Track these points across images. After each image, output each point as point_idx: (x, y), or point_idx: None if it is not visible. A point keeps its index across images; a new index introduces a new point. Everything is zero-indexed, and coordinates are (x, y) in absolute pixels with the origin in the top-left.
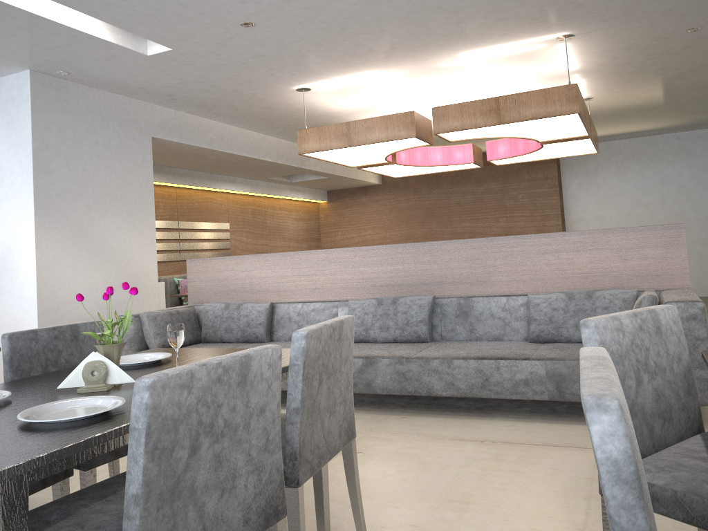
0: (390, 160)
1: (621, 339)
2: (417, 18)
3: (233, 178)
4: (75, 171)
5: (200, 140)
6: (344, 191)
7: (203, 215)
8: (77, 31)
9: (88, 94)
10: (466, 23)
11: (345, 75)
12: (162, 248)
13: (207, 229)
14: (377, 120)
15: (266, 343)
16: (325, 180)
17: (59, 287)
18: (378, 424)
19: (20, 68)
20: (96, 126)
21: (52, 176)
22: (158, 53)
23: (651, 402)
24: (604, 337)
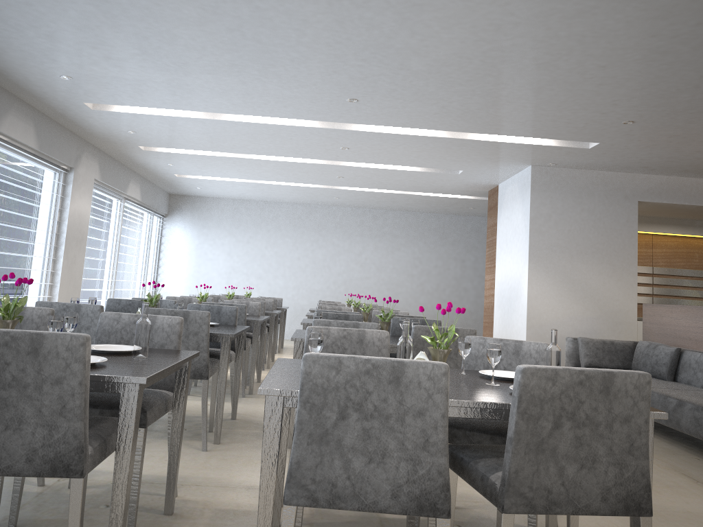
0: None
1: (480, 348)
2: None
3: None
4: (561, 231)
5: (698, 199)
6: None
7: None
8: (529, 144)
9: (576, 175)
10: None
11: None
12: (694, 295)
13: None
14: None
15: (664, 380)
16: None
17: (544, 312)
18: (665, 454)
19: (525, 165)
20: (582, 197)
21: (543, 235)
22: (594, 146)
23: None
24: None
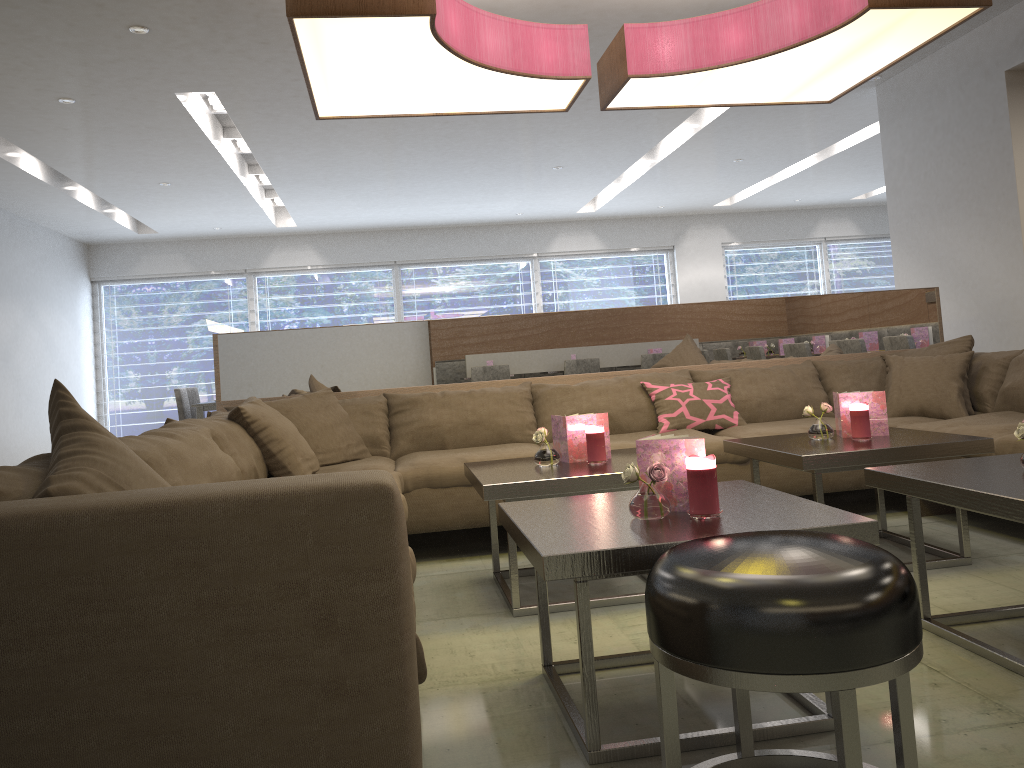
0: (863, 6)
1: None
2: None
3: None
4: (917, 179)
5: None
6: None
7: None
8: None
9: (922, 71)
10: None
11: None
12: None
13: None
14: None
15: None
16: None
17: None
18: None
19: (873, 89)
20: (933, 107)
21: (900, 195)
22: None
23: None
24: None
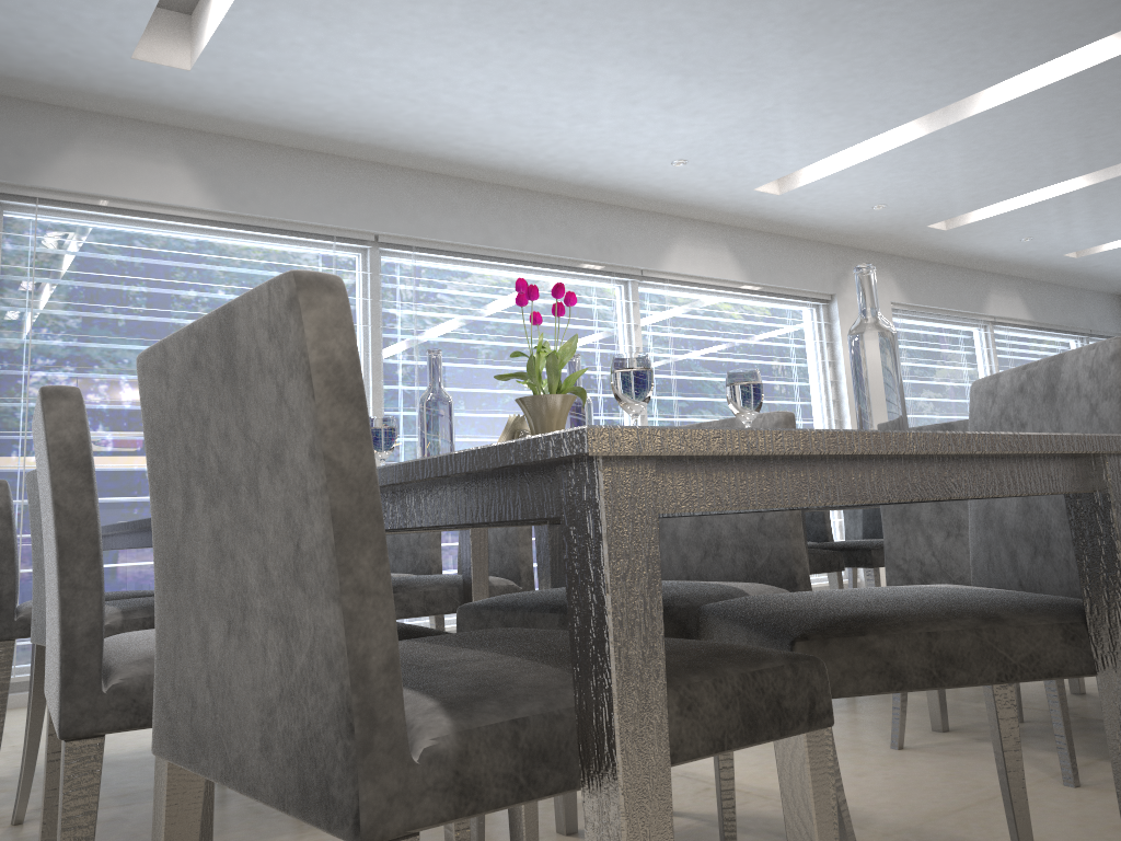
0: None
1: (988, 407)
2: None
3: None
4: None
5: None
6: None
7: None
8: None
9: None
10: None
11: None
12: None
13: None
14: None
15: None
16: None
17: None
18: None
19: None
20: None
21: None
22: None
23: (1014, 513)
24: (972, 405)
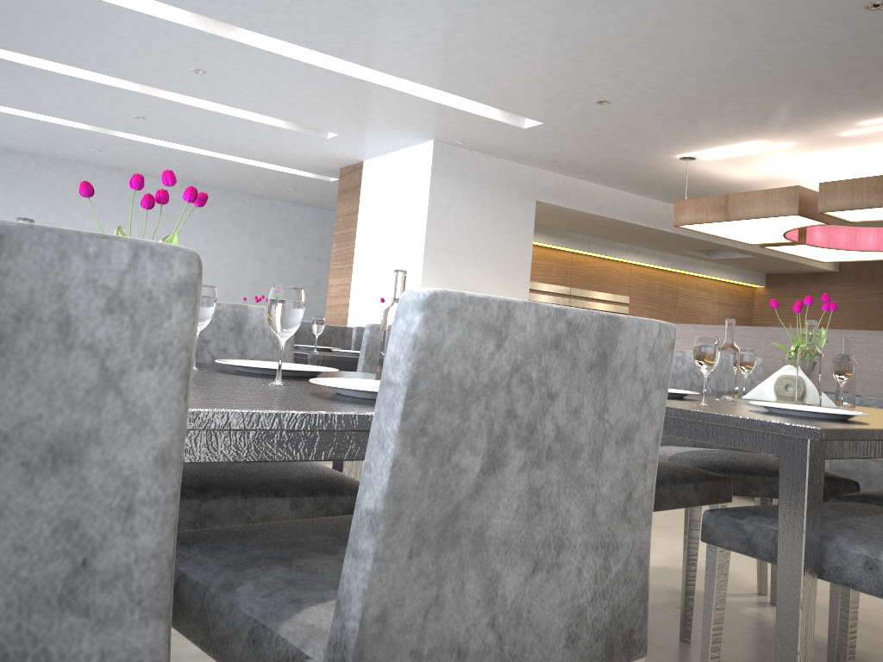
0: (795, 240)
1: (678, 365)
2: (776, 91)
3: (638, 248)
4: (460, 227)
5: (588, 205)
6: (788, 276)
7: (599, 284)
8: (463, 111)
9: (480, 160)
10: (840, 93)
11: (727, 144)
12: None
13: (602, 300)
14: (757, 194)
15: None
16: (753, 259)
17: None
18: None
19: (426, 138)
20: (484, 188)
21: (441, 231)
22: (532, 126)
23: None
24: None
